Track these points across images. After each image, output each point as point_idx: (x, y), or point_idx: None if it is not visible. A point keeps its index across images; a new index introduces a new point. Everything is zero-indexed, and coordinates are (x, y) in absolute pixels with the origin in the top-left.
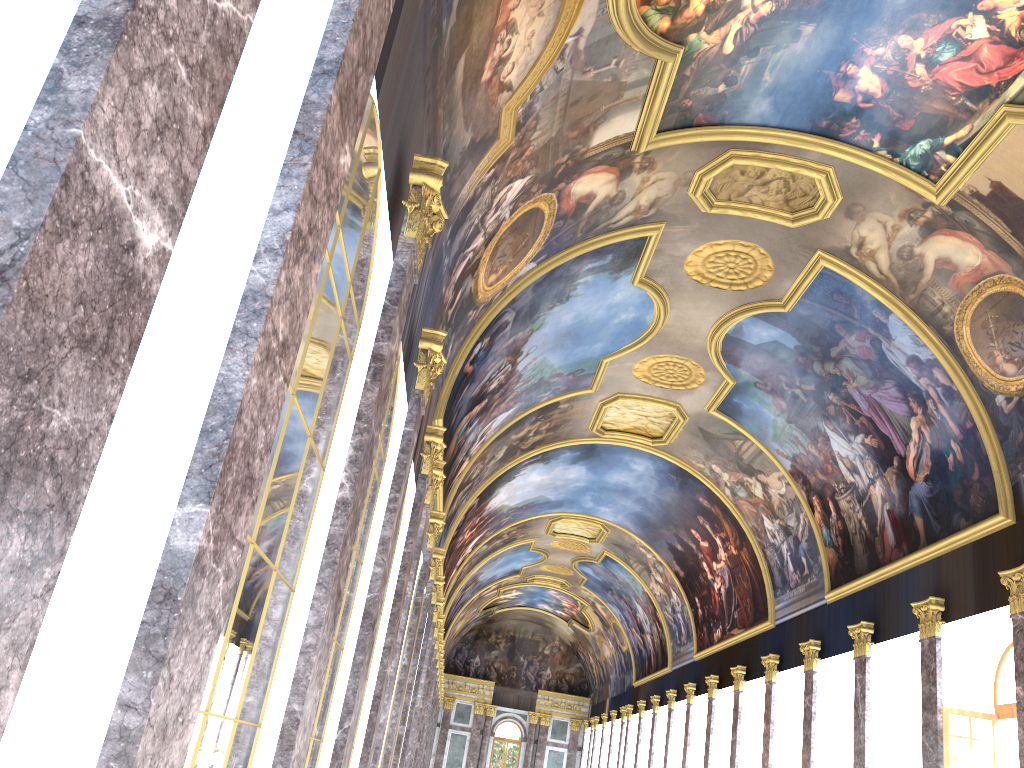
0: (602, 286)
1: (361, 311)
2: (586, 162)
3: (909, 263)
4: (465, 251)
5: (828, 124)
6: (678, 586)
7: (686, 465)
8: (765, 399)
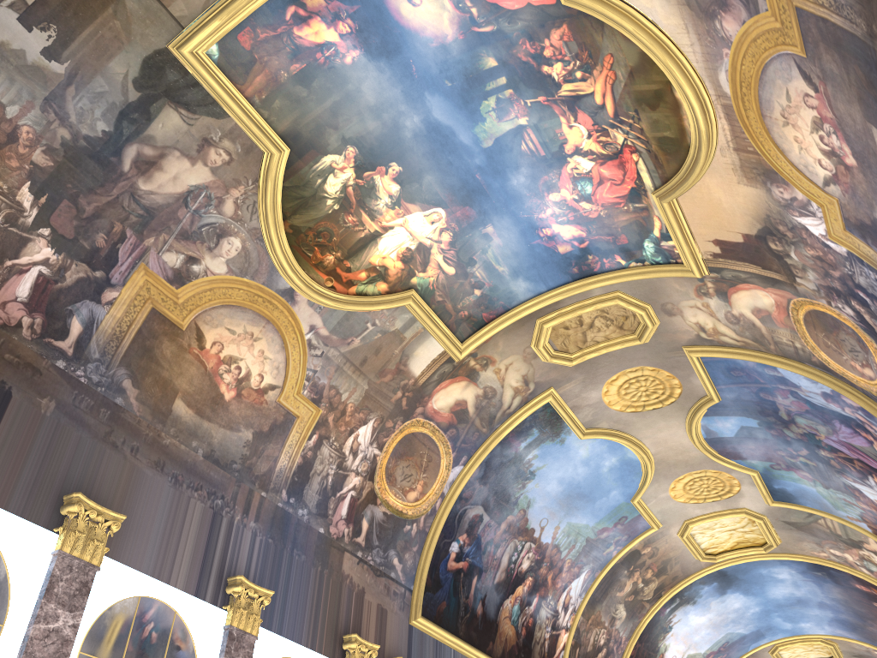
0: (556, 451)
1: (1, 614)
2: (425, 386)
3: (742, 324)
4: (337, 494)
5: (578, 268)
6: None
7: (813, 558)
8: (792, 476)
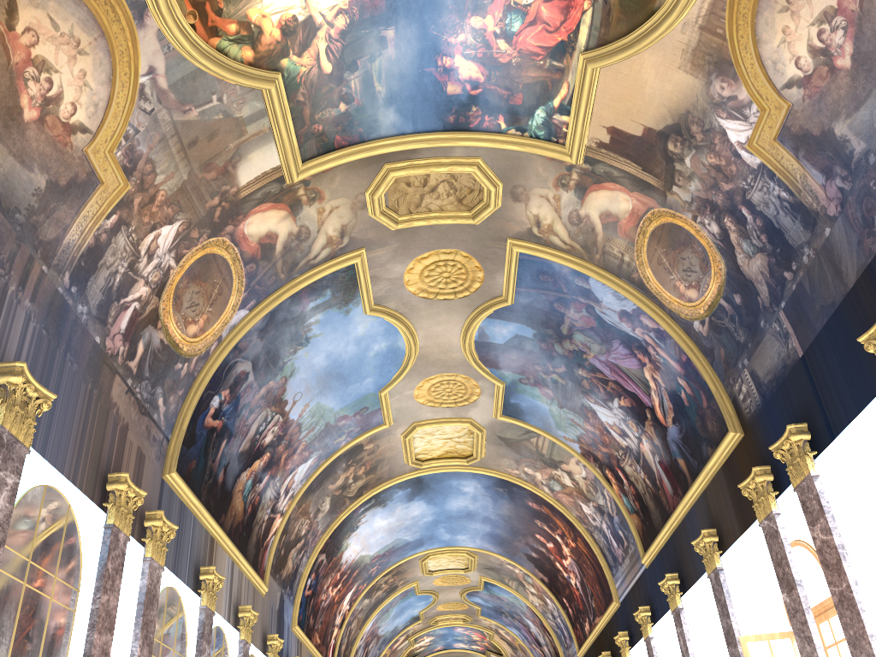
0: (338, 322)
1: None
2: (245, 202)
3: (582, 226)
4: (121, 300)
5: (455, 118)
6: (547, 592)
7: (505, 475)
8: (534, 392)
